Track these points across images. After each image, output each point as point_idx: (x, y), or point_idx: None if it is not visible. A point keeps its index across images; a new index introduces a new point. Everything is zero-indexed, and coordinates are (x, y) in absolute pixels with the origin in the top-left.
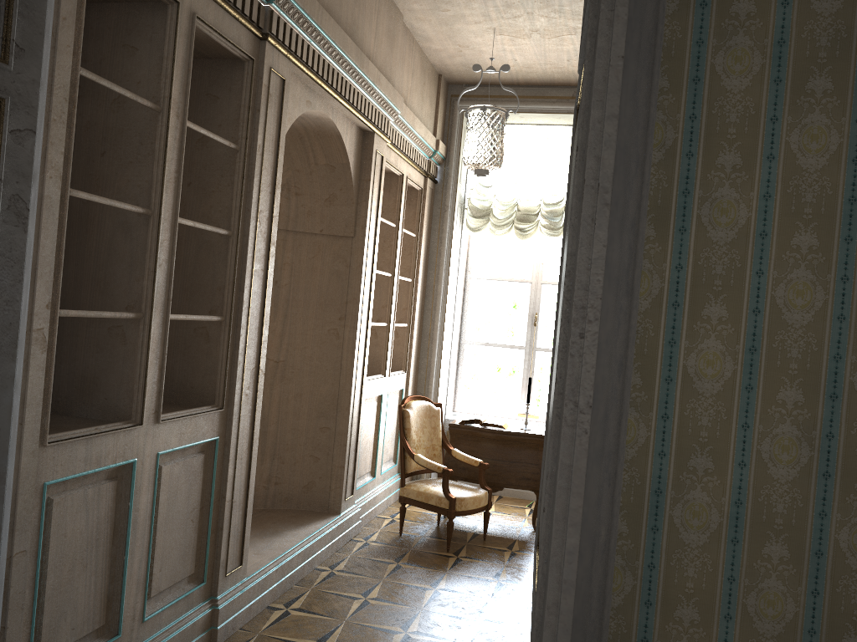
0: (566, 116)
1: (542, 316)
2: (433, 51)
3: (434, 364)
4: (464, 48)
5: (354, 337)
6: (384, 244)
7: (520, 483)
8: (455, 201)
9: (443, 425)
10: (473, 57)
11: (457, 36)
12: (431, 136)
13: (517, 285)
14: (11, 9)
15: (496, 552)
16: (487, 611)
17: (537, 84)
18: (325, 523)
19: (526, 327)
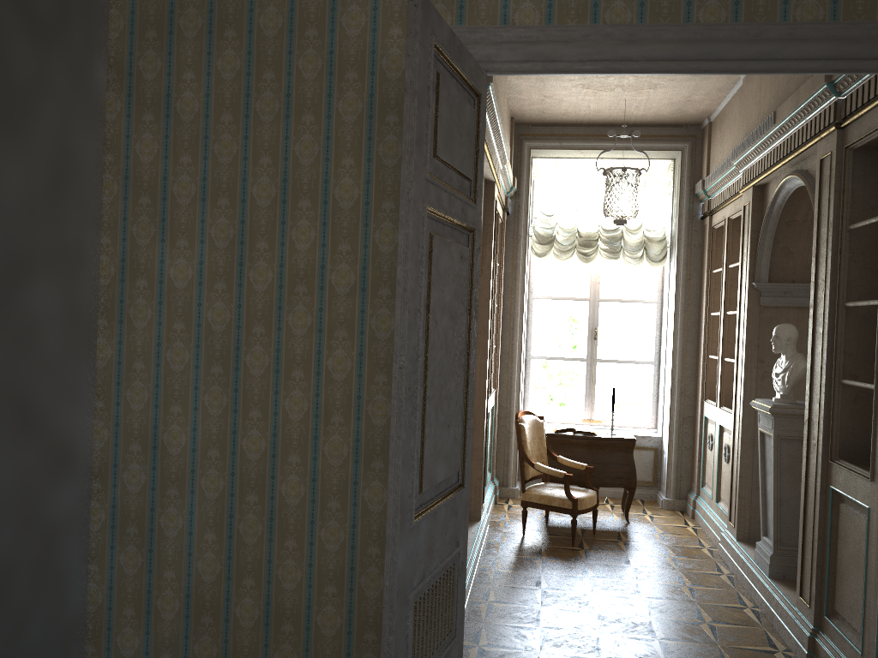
0: (623, 152)
1: (601, 330)
2: (517, 100)
3: (515, 379)
4: (547, 98)
5: (485, 363)
6: None
7: (614, 482)
8: (526, 231)
9: None
10: (551, 104)
11: (547, 89)
12: (511, 175)
13: (576, 303)
14: (477, 164)
15: (612, 543)
16: (642, 590)
17: (598, 124)
18: (477, 529)
19: (586, 341)
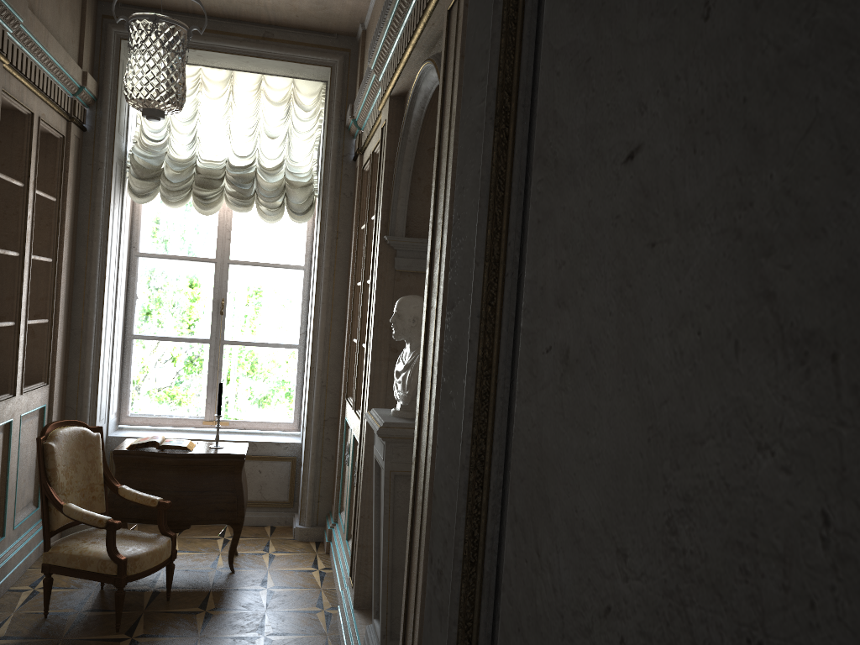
0: (256, 61)
1: (231, 302)
2: None
3: (90, 369)
4: None
5: None
6: (7, 210)
7: (213, 517)
8: (113, 157)
9: (106, 445)
10: None
11: None
12: (75, 66)
13: (198, 265)
14: None
15: (186, 618)
16: None
17: (219, 16)
18: None
19: (210, 316)
